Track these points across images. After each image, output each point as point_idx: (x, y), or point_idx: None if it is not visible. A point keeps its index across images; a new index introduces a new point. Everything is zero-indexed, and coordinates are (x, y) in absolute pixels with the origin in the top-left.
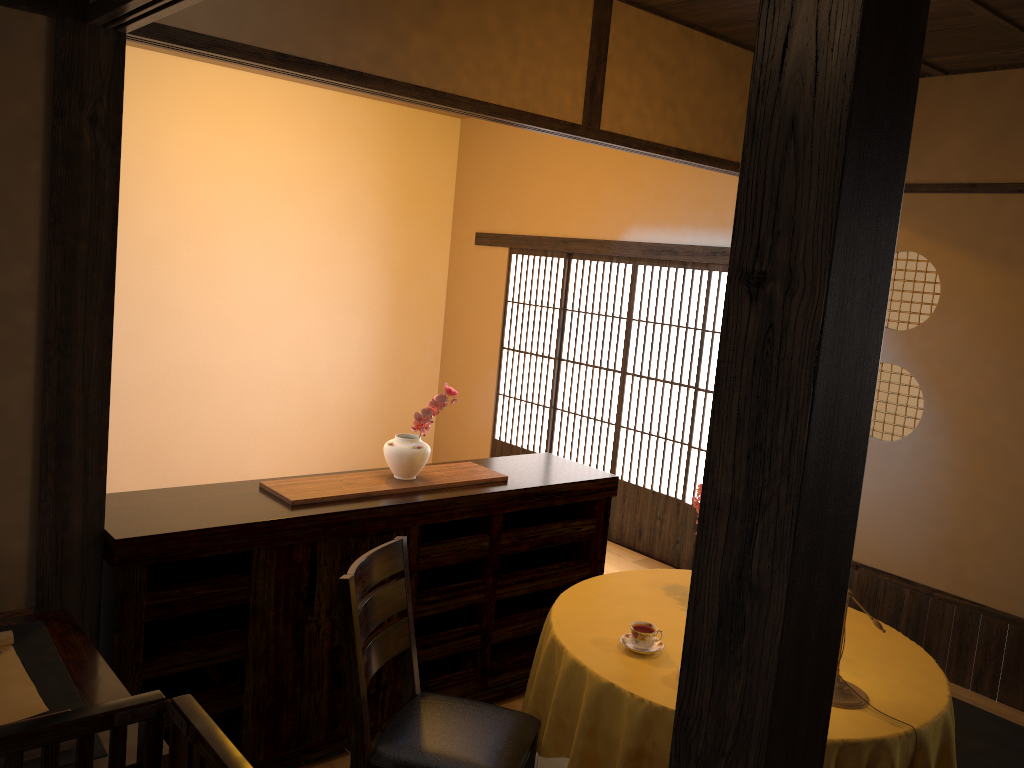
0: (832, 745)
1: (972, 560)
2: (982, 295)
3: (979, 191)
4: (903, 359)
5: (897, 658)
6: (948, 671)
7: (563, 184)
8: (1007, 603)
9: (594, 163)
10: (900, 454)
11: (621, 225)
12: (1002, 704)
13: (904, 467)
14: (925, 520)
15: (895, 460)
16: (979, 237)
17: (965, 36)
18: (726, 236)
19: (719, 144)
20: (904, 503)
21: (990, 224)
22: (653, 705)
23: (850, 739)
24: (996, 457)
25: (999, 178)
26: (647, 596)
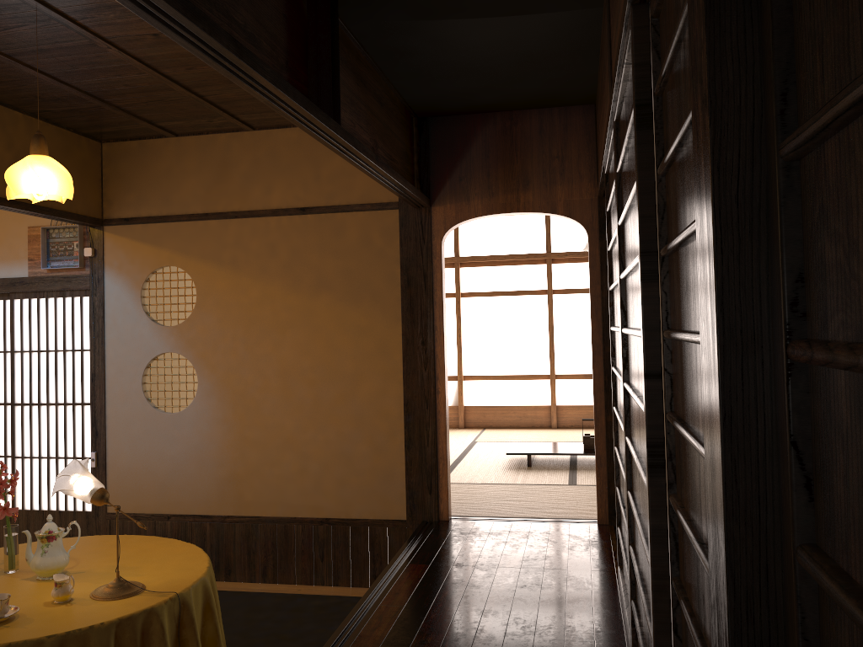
0: (110, 624)
1: (247, 485)
2: (224, 292)
3: (211, 218)
4: (179, 347)
5: (174, 556)
6: (244, 575)
7: None
8: (274, 509)
9: None
10: (187, 420)
11: None
12: (282, 584)
13: (191, 429)
14: (212, 465)
15: (184, 425)
16: (216, 251)
17: (177, 106)
18: (23, 268)
19: None
20: (196, 457)
21: (222, 241)
22: None
23: (125, 615)
24: (251, 406)
25: (222, 208)
26: None
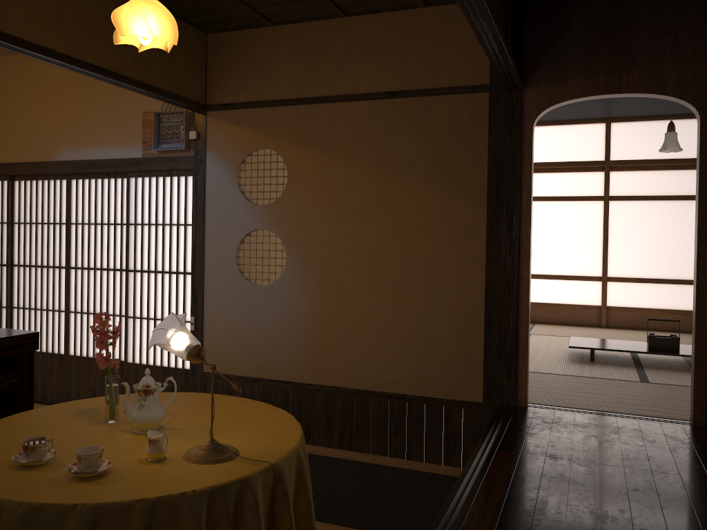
0: (202, 493)
1: (328, 357)
2: (313, 173)
3: (303, 103)
4: (269, 225)
5: (266, 421)
6: (322, 440)
7: (0, 119)
8: (352, 381)
9: (26, 100)
10: (275, 292)
11: (53, 148)
12: (357, 452)
13: (279, 301)
14: (296, 336)
15: (272, 297)
16: (307, 134)
17: None
18: (137, 149)
19: (109, 60)
20: (282, 327)
21: (312, 125)
22: (32, 505)
23: (218, 484)
24: (334, 283)
25: (314, 94)
26: (57, 421)
